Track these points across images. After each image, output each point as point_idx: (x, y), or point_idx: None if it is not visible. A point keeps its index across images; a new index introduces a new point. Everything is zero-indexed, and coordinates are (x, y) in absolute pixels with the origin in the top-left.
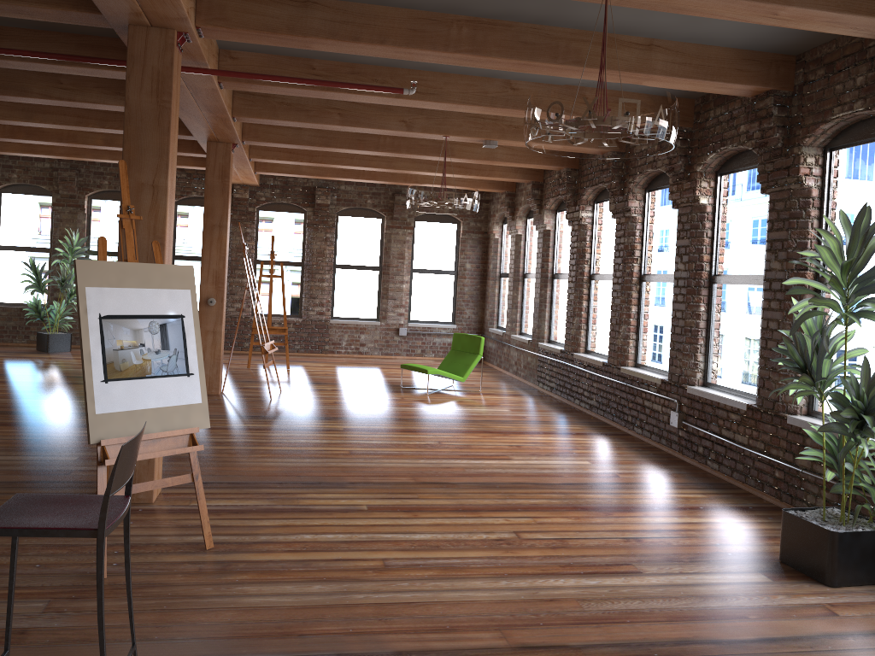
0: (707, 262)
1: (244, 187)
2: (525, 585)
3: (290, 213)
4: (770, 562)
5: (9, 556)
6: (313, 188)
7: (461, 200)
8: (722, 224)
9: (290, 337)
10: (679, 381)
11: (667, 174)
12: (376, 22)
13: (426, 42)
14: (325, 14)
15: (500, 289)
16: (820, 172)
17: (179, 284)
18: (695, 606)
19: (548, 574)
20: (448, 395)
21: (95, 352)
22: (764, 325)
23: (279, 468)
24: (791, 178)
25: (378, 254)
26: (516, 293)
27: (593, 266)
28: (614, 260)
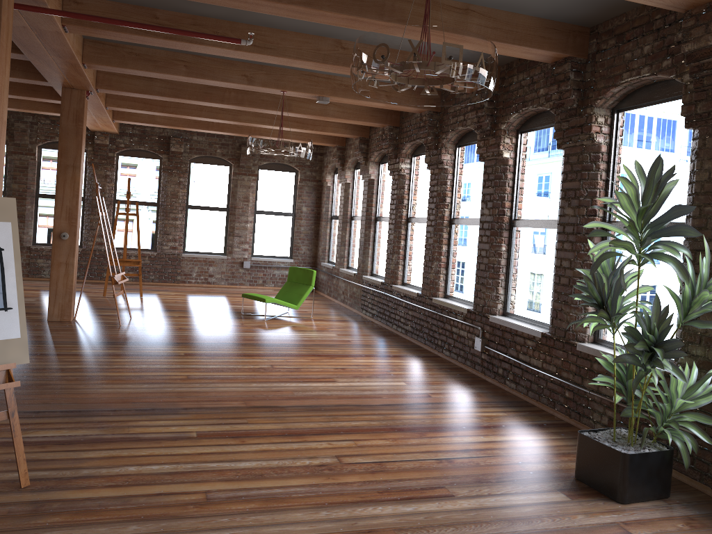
0: (508, 208)
1: (105, 134)
2: (345, 515)
3: (148, 159)
4: (567, 480)
5: None
6: (168, 137)
7: (296, 148)
8: (521, 175)
9: (145, 269)
10: (483, 311)
11: (476, 131)
12: None
13: None
14: None
15: (331, 230)
16: (609, 131)
17: None
18: (504, 531)
19: (367, 501)
20: (283, 321)
21: None
22: (558, 263)
23: (116, 395)
24: (584, 135)
25: (226, 197)
26: (344, 233)
27: (410, 211)
28: (429, 206)
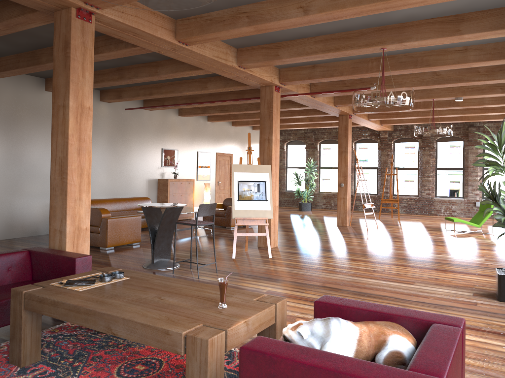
0: None
1: (385, 132)
2: (356, 278)
3: (411, 143)
4: (489, 292)
5: (218, 252)
6: None
7: (436, 129)
8: None
9: (412, 206)
10: None
11: None
12: (339, 68)
13: (358, 71)
14: (320, 69)
15: None
16: None
17: (265, 171)
18: (412, 292)
19: (371, 278)
20: (466, 234)
21: (235, 191)
22: None
23: (328, 246)
24: None
25: (462, 161)
26: None
27: None
28: None
